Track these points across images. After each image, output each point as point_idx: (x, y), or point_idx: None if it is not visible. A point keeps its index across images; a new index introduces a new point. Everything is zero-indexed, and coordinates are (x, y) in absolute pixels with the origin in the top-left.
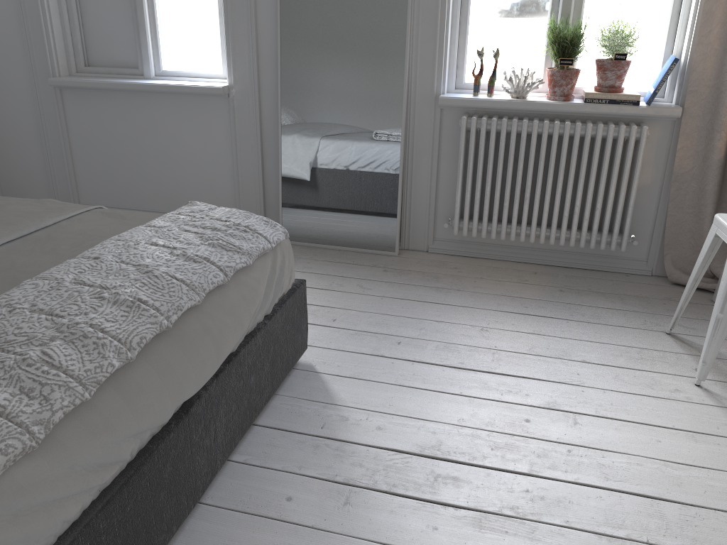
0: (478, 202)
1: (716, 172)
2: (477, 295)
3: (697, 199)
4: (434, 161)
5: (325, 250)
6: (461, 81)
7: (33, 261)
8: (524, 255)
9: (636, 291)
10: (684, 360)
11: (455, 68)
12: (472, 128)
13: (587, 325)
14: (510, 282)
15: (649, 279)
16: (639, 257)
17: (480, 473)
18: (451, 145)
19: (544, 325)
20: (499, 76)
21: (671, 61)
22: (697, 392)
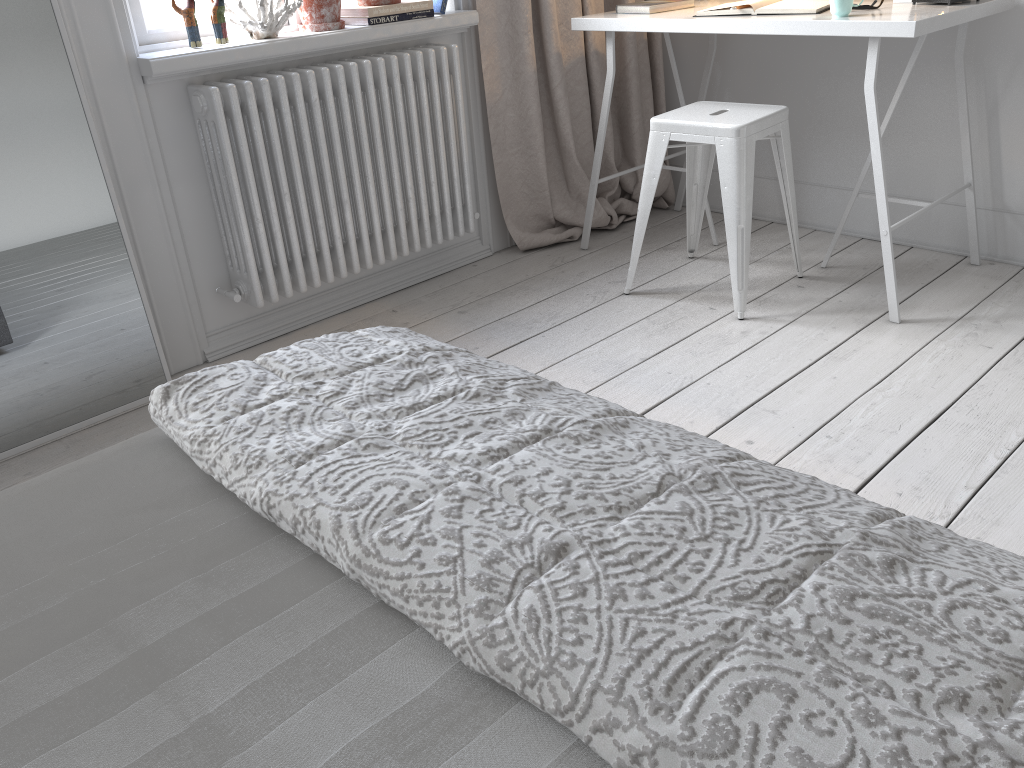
0: (281, 235)
1: (536, 88)
2: None
3: (520, 131)
4: (164, 192)
5: (28, 455)
6: (142, 28)
7: (272, 764)
8: (348, 297)
9: (517, 274)
10: (689, 307)
11: (128, 3)
12: (235, 104)
13: (564, 328)
14: None
15: (500, 258)
16: (471, 237)
17: None
18: (182, 151)
19: (535, 353)
20: (201, 8)
21: None
22: (754, 324)
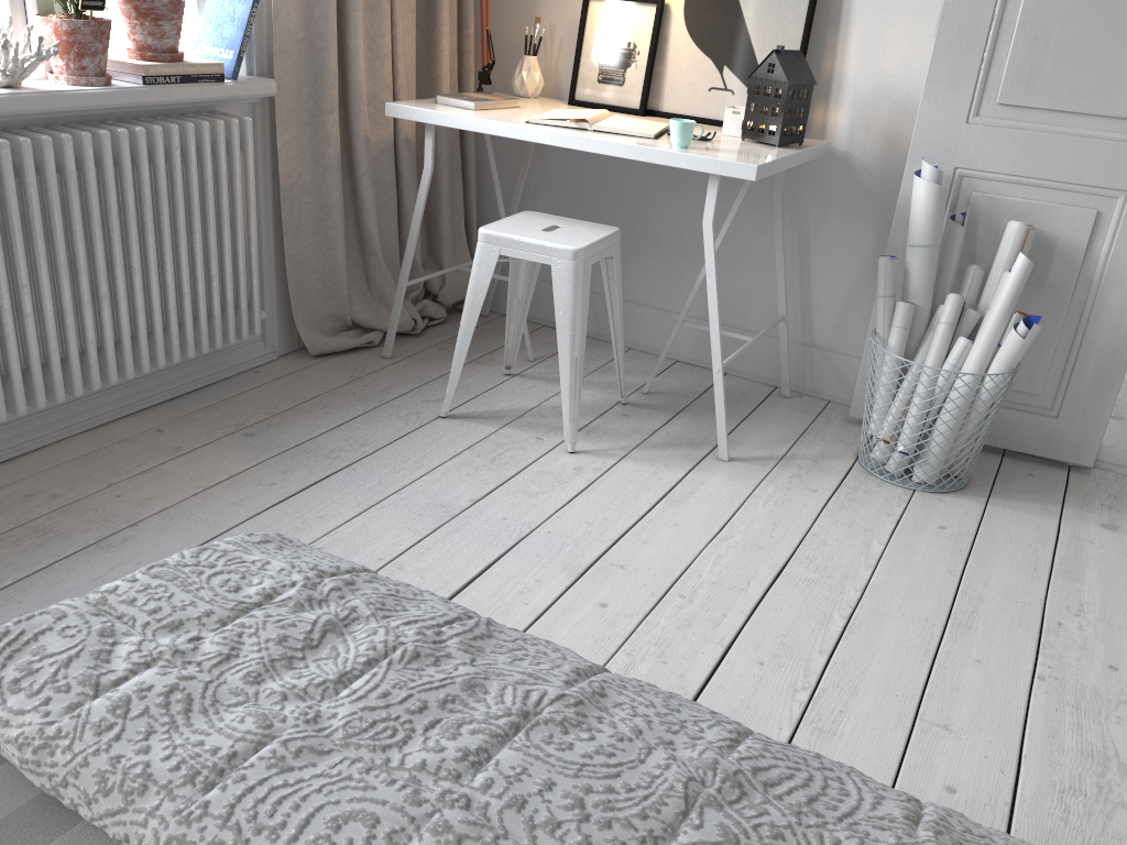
0: (15, 337)
1: (339, 173)
2: (179, 512)
3: (318, 220)
4: None
5: None
6: None
7: None
8: (97, 411)
9: (311, 386)
10: (514, 436)
11: None
12: None
13: (377, 458)
14: (165, 463)
15: (288, 364)
16: (252, 338)
17: (717, 693)
18: None
19: (347, 491)
20: None
21: (246, 0)
22: (586, 458)
